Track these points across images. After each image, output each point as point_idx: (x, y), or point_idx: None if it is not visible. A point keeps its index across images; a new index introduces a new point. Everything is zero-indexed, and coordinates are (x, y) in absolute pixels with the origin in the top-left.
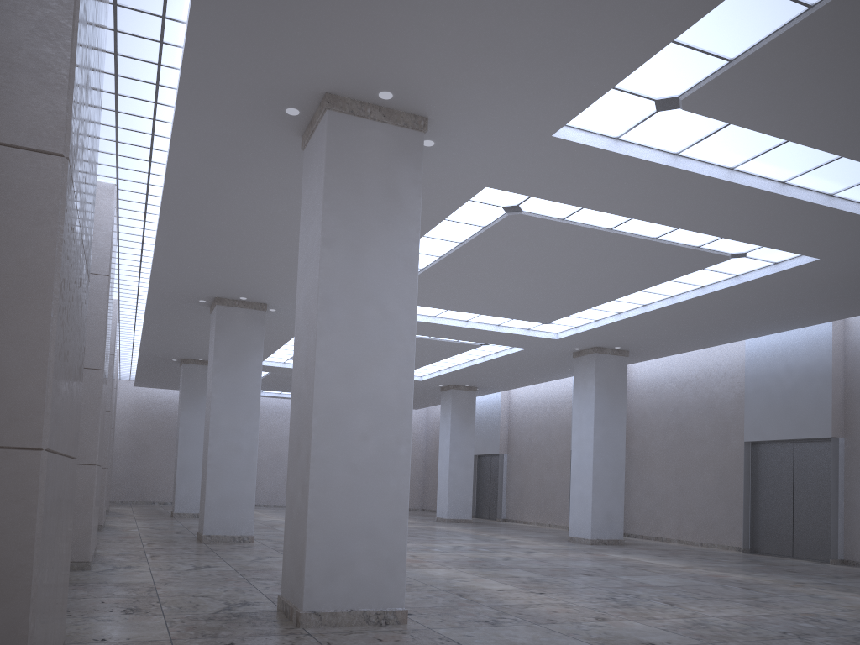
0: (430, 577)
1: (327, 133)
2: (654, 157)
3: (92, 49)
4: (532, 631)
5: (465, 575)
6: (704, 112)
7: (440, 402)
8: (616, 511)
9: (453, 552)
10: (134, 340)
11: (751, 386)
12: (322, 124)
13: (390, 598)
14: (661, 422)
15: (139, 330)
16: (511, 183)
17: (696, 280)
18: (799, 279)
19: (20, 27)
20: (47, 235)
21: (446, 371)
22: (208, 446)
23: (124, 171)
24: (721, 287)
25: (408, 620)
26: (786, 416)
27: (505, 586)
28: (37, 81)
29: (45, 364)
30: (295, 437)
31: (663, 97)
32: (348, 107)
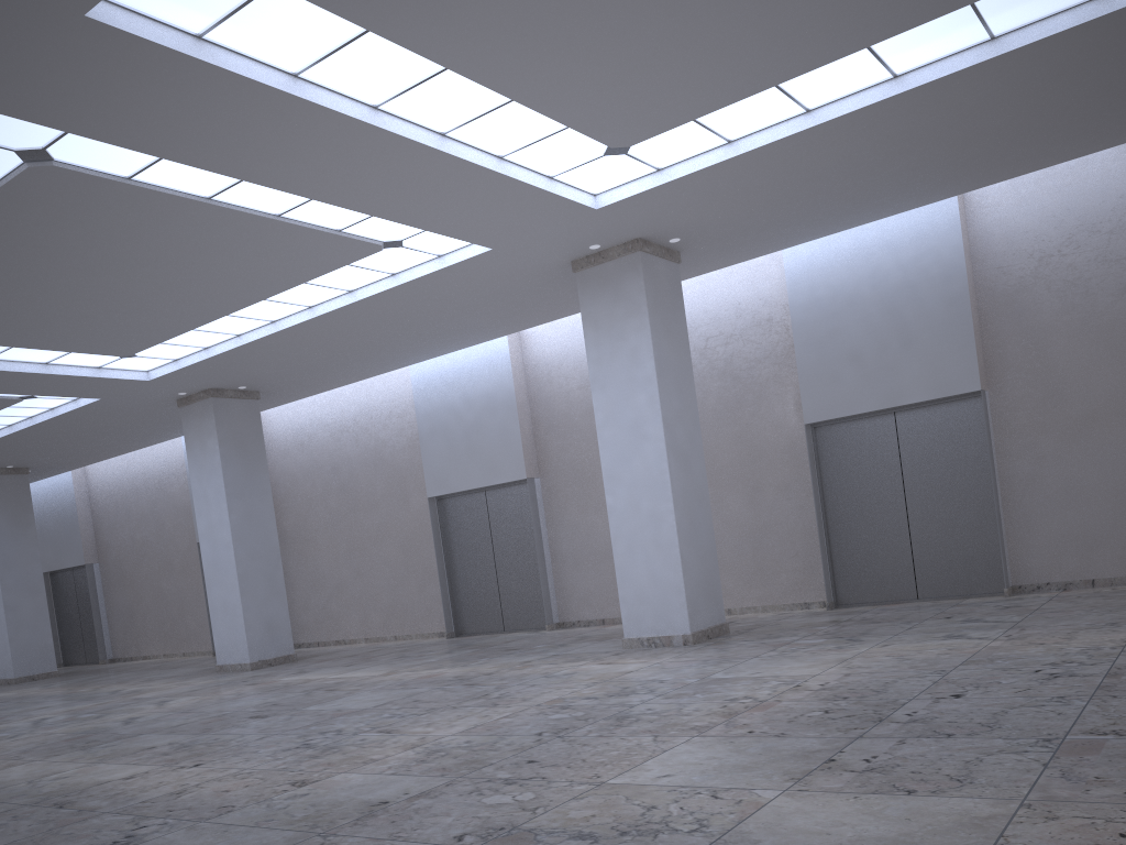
0: None
1: None
2: (263, 76)
3: None
4: (198, 837)
5: (63, 767)
6: (330, 6)
7: None
8: (278, 616)
9: (34, 731)
10: None
11: (425, 426)
12: None
13: None
14: (318, 486)
15: None
16: (25, 103)
17: (341, 281)
18: (469, 278)
19: None
20: None
21: None
22: None
23: None
24: (376, 291)
25: None
26: (473, 460)
27: (135, 769)
28: None
29: None
30: None
31: None
32: None
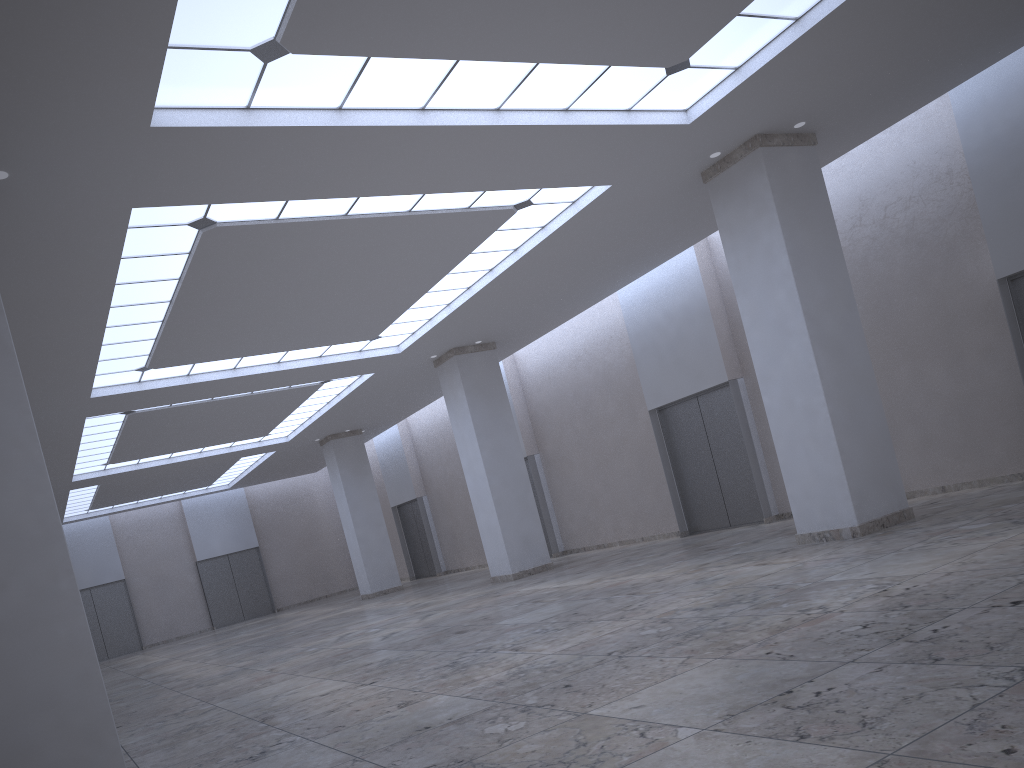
0: (256, 700)
1: None
2: (310, 119)
3: None
4: (292, 756)
5: (305, 682)
6: (323, 51)
7: None
8: (533, 532)
9: (330, 646)
10: None
11: (637, 345)
12: None
13: None
14: (566, 412)
15: None
16: (160, 195)
17: (502, 244)
18: (609, 213)
19: None
20: None
21: (309, 423)
22: None
23: None
24: (533, 245)
25: None
26: (680, 370)
27: (337, 685)
28: None
29: None
30: None
31: (258, 44)
32: None
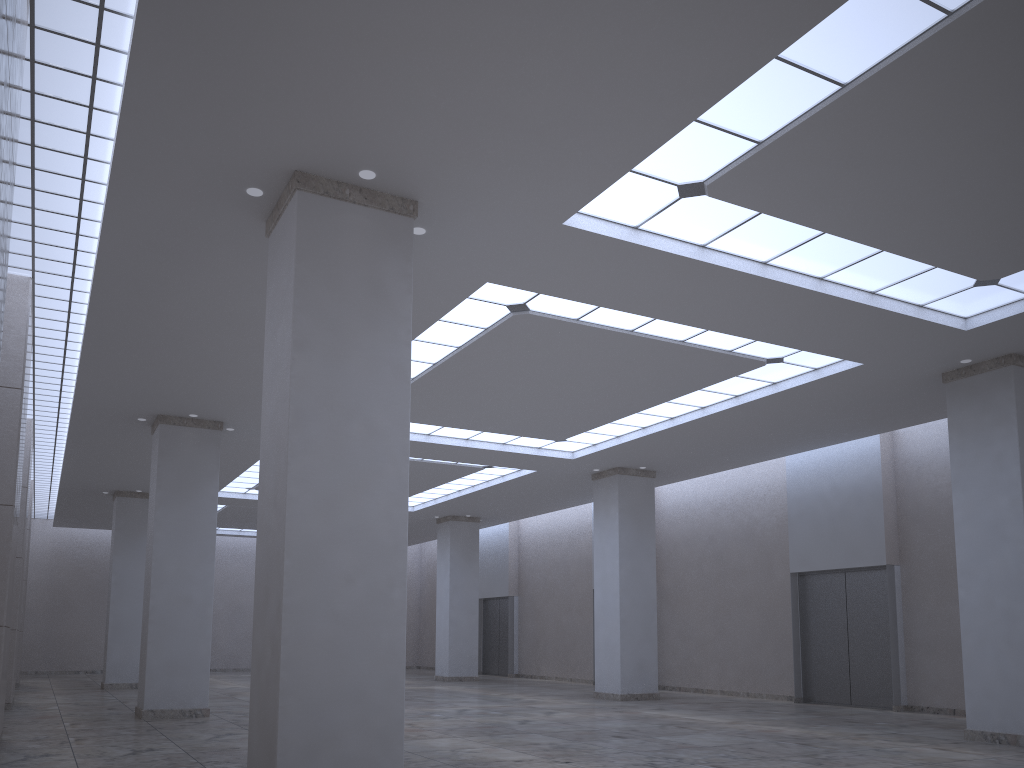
0: (432, 749)
1: (297, 218)
2: (679, 249)
3: (4, 109)
4: None
5: (475, 745)
6: (732, 200)
7: (436, 537)
8: (648, 659)
9: (458, 717)
10: (54, 469)
11: (794, 509)
12: (292, 207)
13: None
14: (695, 552)
15: (60, 456)
16: (517, 278)
17: (729, 388)
18: (842, 386)
19: None
20: None
21: (443, 499)
22: (150, 598)
23: (42, 262)
24: (757, 397)
25: None
26: (835, 543)
27: (523, 756)
28: None
29: None
30: (262, 583)
31: (687, 182)
32: (322, 188)
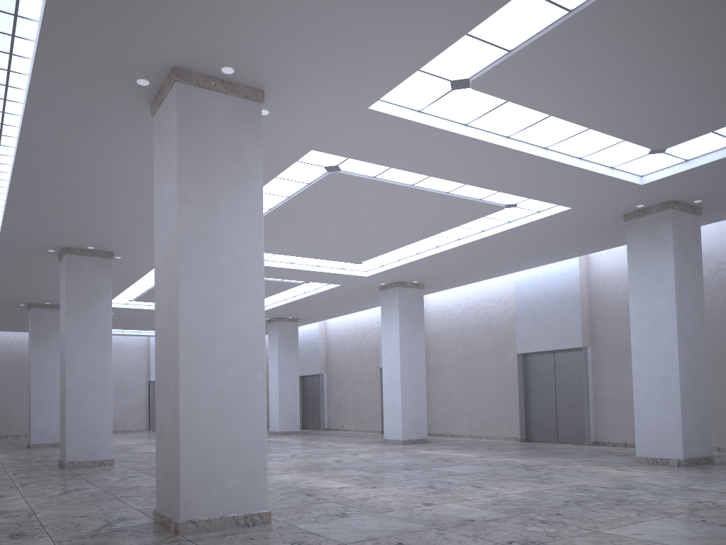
0: (279, 482)
1: (177, 103)
2: (449, 127)
3: None
4: (375, 519)
5: (308, 478)
6: (488, 92)
7: (266, 333)
8: (420, 415)
9: (292, 459)
10: None
11: (520, 309)
12: (172, 94)
13: (256, 502)
14: (451, 341)
15: None
16: (333, 147)
17: (478, 225)
18: (555, 224)
19: None
20: None
21: (272, 306)
22: (66, 382)
23: None
24: (498, 231)
25: (271, 520)
26: (548, 332)
27: (343, 484)
28: None
29: None
30: (161, 370)
31: (457, 79)
32: (194, 80)
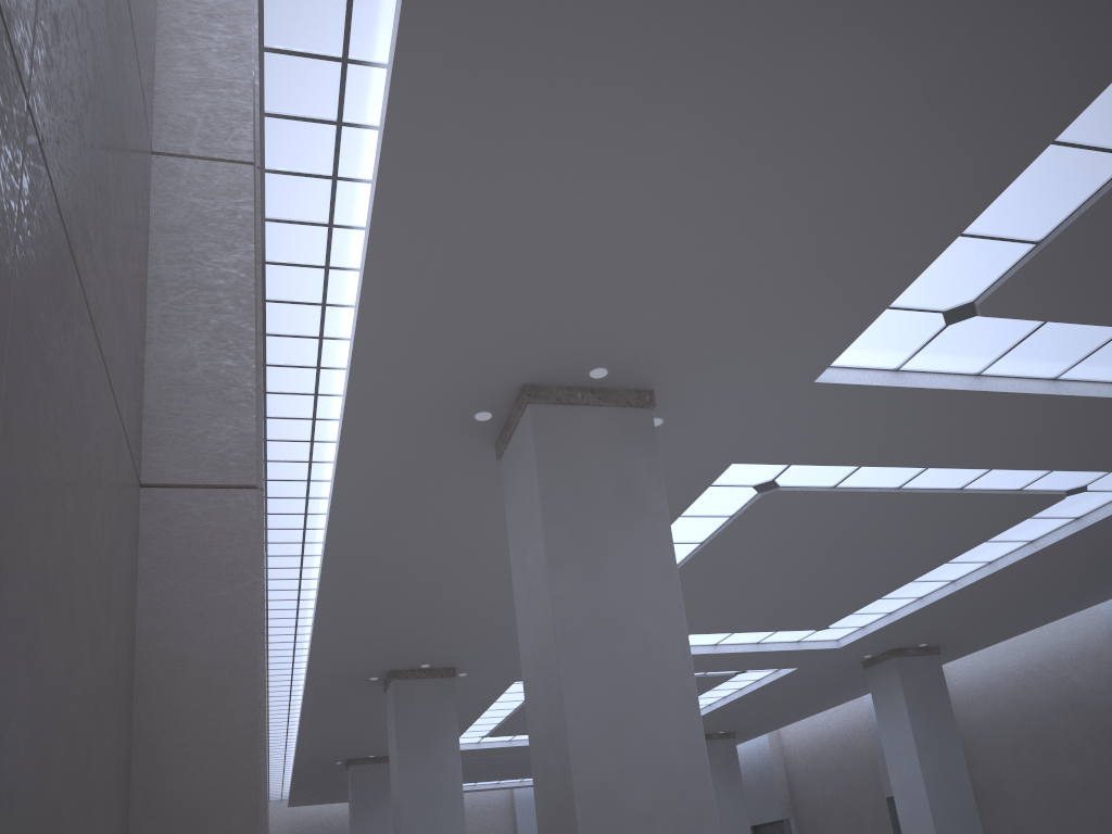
0: None
1: (532, 431)
2: (950, 383)
3: None
4: None
5: None
6: (1010, 314)
7: None
8: None
9: None
10: (287, 745)
11: None
12: (524, 422)
13: None
14: (1007, 736)
15: (293, 731)
16: (765, 452)
17: (1021, 534)
18: None
19: (192, 341)
20: (244, 594)
21: None
22: None
23: (274, 532)
24: (1059, 537)
25: None
26: None
27: None
28: (217, 400)
29: (256, 777)
30: None
31: (953, 306)
32: (553, 396)
